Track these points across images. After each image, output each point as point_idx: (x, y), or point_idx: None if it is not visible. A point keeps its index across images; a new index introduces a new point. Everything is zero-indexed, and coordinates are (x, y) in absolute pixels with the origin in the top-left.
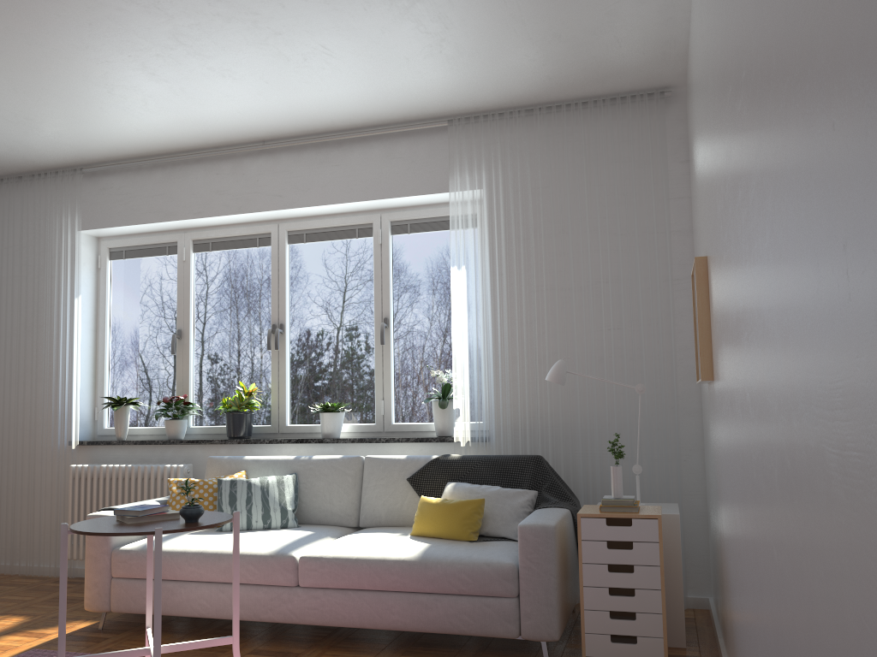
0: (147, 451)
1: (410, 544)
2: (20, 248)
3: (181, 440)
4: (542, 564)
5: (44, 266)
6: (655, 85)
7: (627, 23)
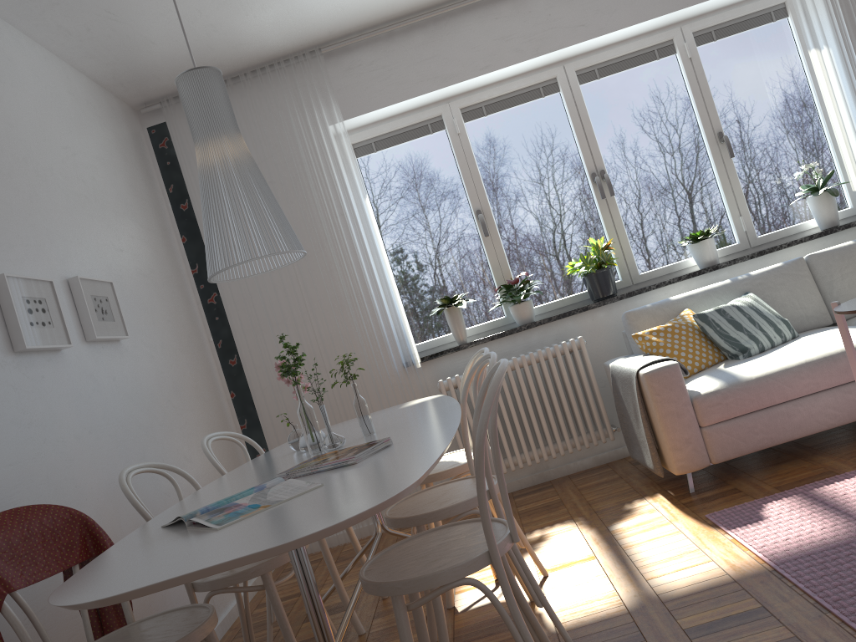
0: (506, 343)
1: None
2: (262, 162)
3: (550, 318)
4: None
5: (305, 174)
6: None
7: None
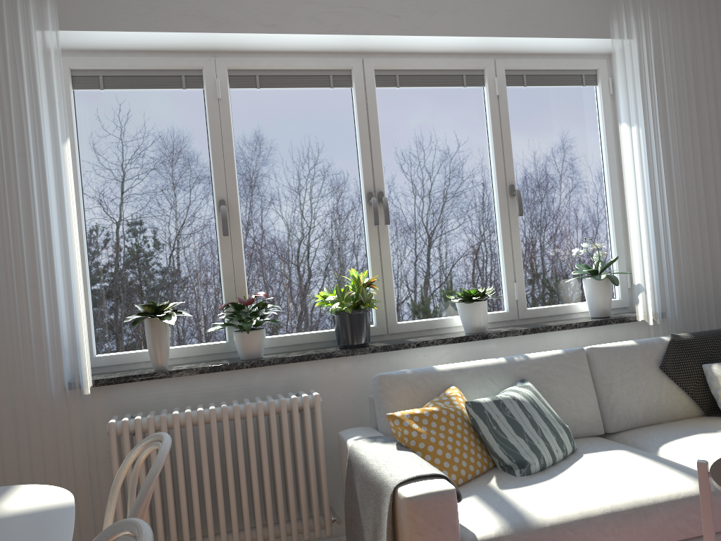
0: (219, 381)
1: None
2: None
3: (283, 359)
4: None
5: None
6: None
7: None
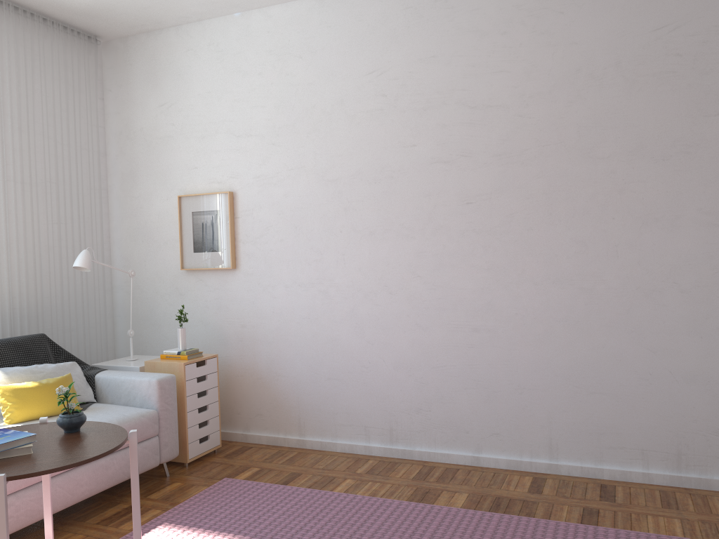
0: None
1: None
2: None
3: None
4: (173, 403)
5: None
6: (96, 32)
7: (170, 6)
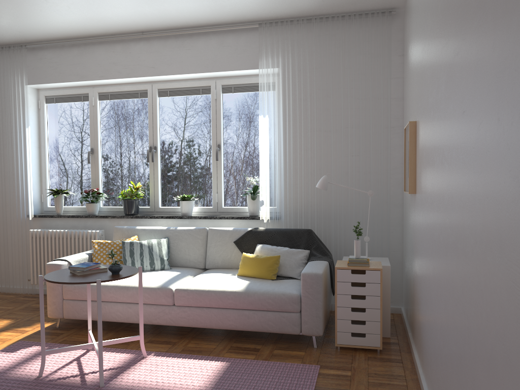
0: (76, 221)
1: (238, 281)
2: None
3: (97, 216)
4: (314, 294)
5: (5, 107)
6: (386, 7)
7: None
